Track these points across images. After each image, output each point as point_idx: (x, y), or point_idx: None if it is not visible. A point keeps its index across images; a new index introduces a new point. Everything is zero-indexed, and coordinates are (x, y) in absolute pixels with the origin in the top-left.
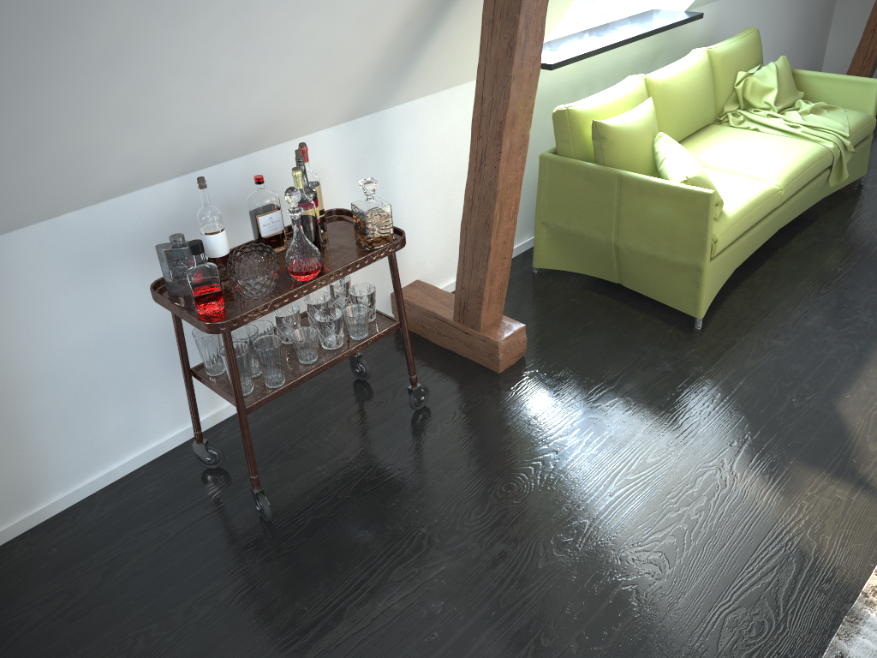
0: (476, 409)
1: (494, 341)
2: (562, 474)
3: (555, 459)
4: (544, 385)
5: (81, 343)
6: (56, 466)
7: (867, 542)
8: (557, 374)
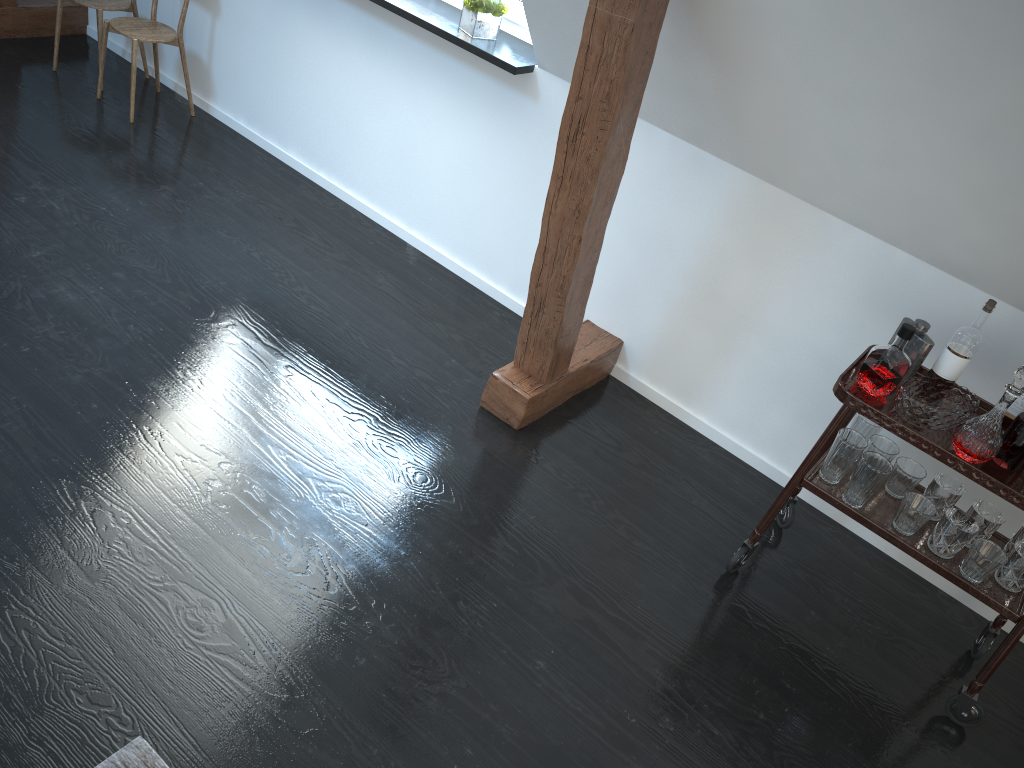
0: None
1: None
2: None
3: None
4: None
5: (815, 345)
6: (721, 400)
7: None
8: None
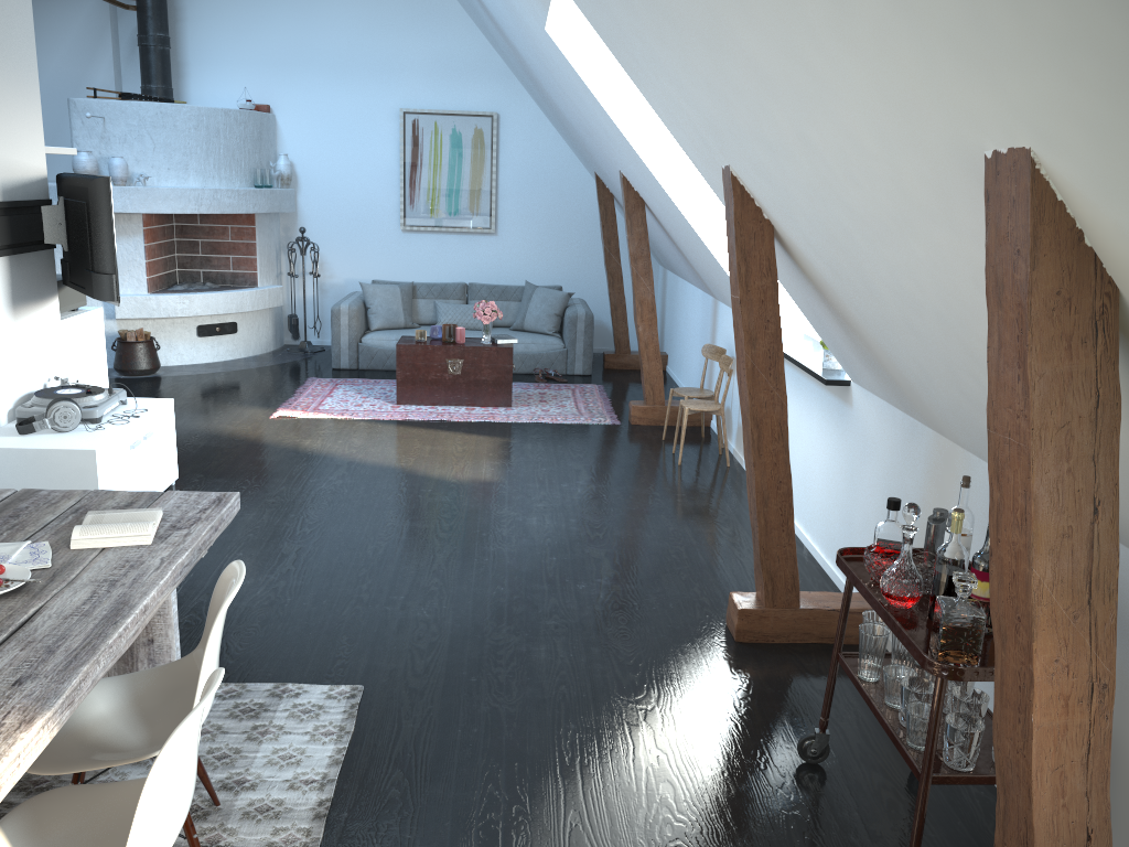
0: None
1: None
2: None
3: None
4: None
5: None
6: None
7: None
8: None
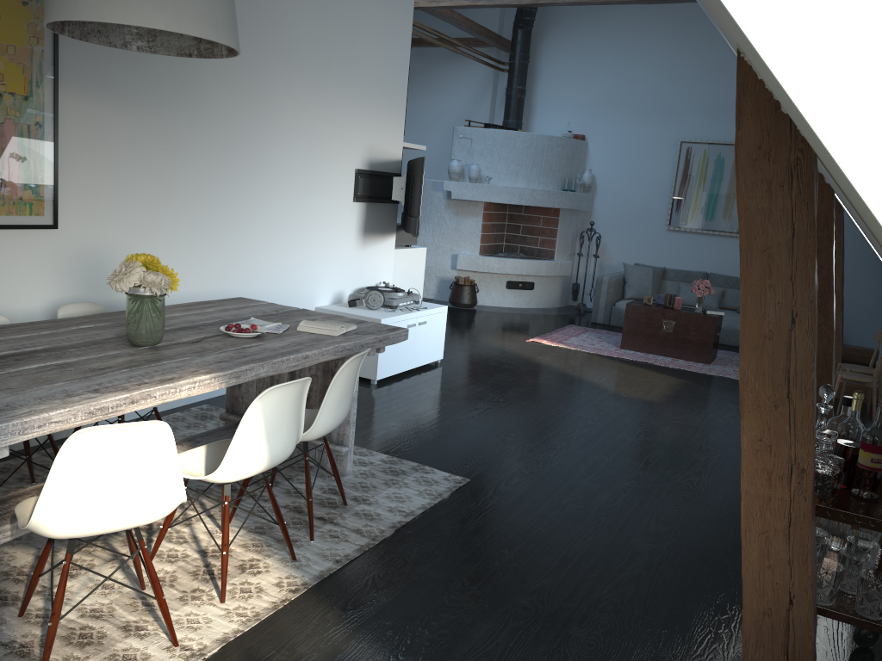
0: None
1: None
2: (548, 658)
3: None
4: None
5: None
6: None
7: (283, 619)
8: None
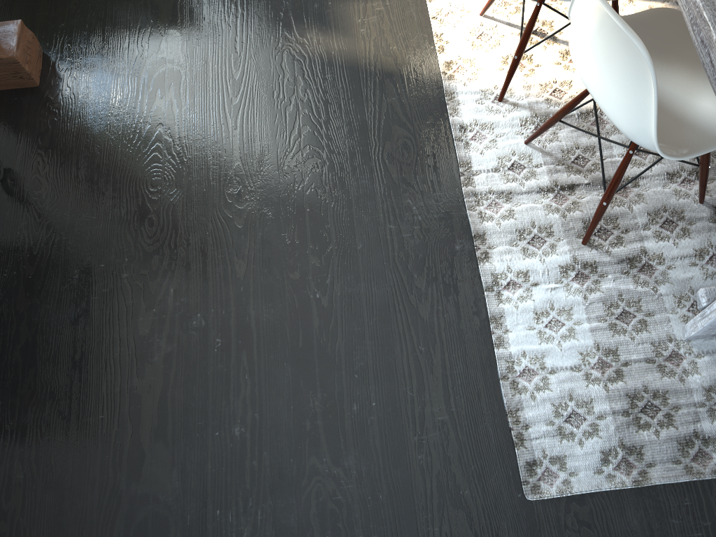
0: (55, 136)
1: (9, 58)
2: (184, 139)
3: (167, 131)
4: (90, 68)
5: None
6: None
7: (418, 33)
8: (91, 50)
